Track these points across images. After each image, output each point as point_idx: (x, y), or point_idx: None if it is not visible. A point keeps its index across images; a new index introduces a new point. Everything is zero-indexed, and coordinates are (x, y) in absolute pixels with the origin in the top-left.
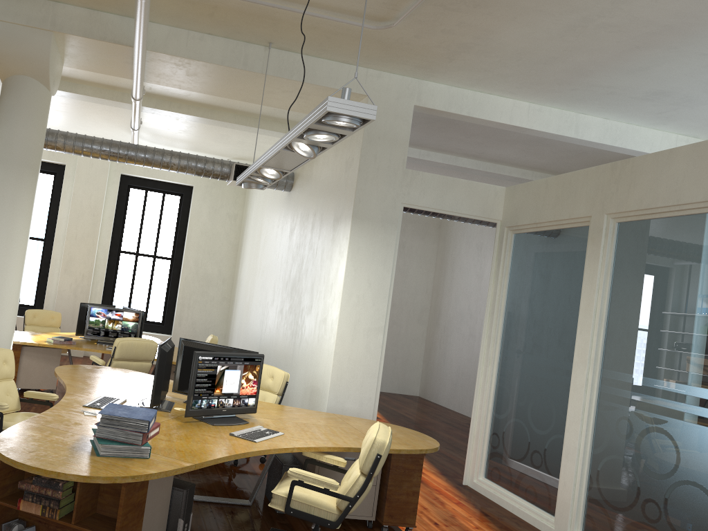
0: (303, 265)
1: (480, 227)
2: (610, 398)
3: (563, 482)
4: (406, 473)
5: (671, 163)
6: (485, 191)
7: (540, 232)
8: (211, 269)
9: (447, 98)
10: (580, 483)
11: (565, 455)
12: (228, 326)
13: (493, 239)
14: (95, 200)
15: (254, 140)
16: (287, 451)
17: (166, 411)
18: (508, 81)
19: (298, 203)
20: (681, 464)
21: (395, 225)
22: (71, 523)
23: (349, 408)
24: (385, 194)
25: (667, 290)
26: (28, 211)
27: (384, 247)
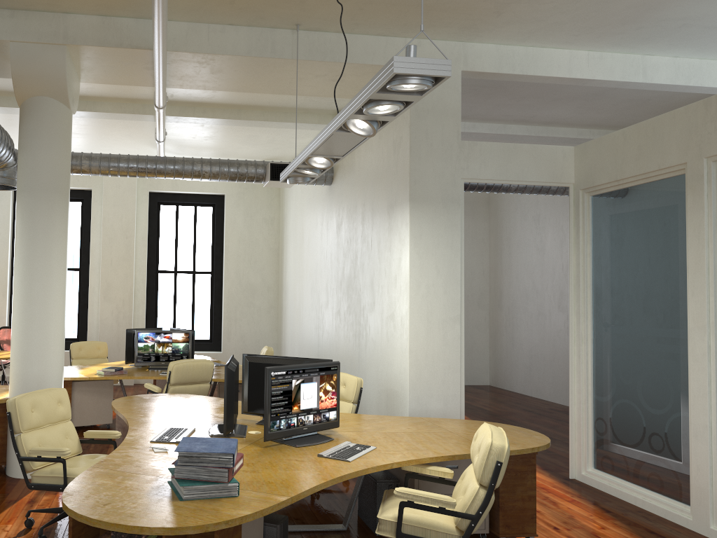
0: (358, 260)
1: (534, 198)
2: None
3: (696, 465)
4: (518, 477)
5: None
6: (551, 153)
7: (623, 190)
8: (254, 278)
9: (497, 58)
10: None
11: (694, 435)
12: (279, 335)
13: (551, 209)
14: (126, 221)
15: (284, 136)
16: (386, 467)
17: (241, 437)
18: (564, 30)
19: (342, 196)
20: None
21: (458, 203)
22: None
23: (433, 409)
24: (442, 171)
25: None
26: (62, 238)
27: (449, 229)
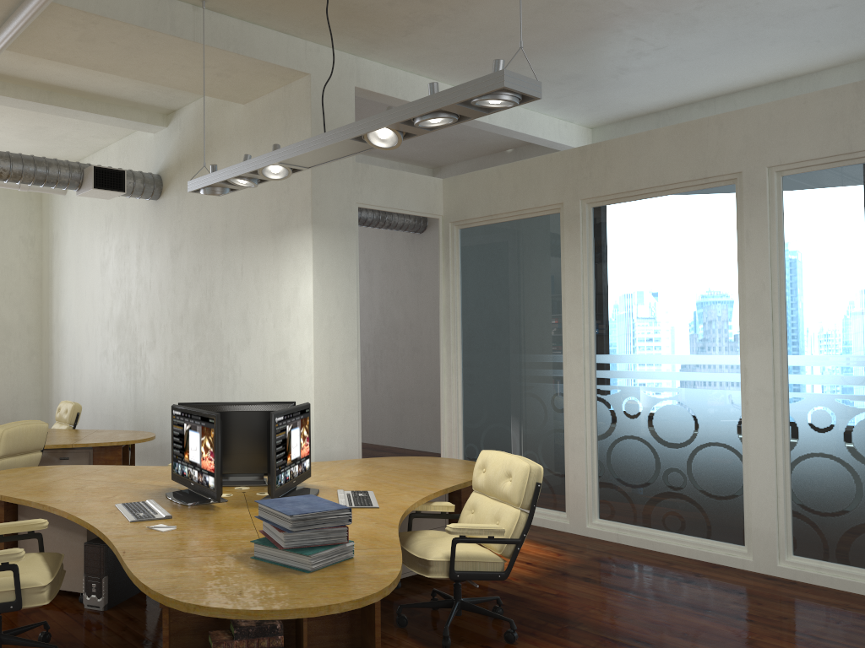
0: (216, 291)
1: None
2: (612, 382)
3: (573, 474)
4: None
5: (651, 145)
6: (426, 184)
7: (495, 225)
8: (10, 315)
9: (383, 79)
10: (592, 471)
11: (571, 447)
12: (46, 388)
13: None
14: None
15: (83, 133)
16: (412, 508)
17: (223, 501)
18: (447, 61)
19: (181, 214)
20: (700, 429)
21: (354, 229)
22: None
23: (336, 452)
24: (340, 194)
25: (660, 269)
26: None
27: (347, 257)
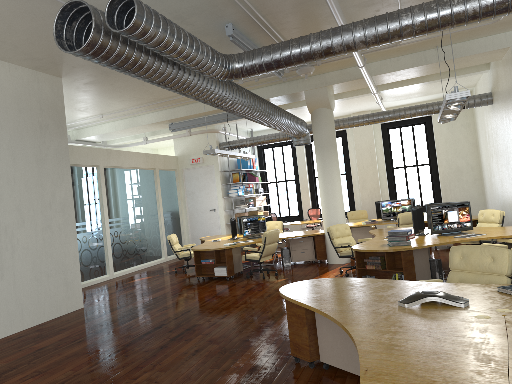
0: (508, 148)
1: None
2: None
3: None
4: None
5: None
6: None
7: None
8: (460, 163)
9: None
10: None
11: None
12: (484, 197)
13: None
14: (369, 143)
15: (460, 79)
16: (483, 239)
17: (424, 235)
18: None
19: (497, 111)
20: None
21: None
22: (386, 270)
23: None
24: None
25: None
26: (337, 165)
27: None
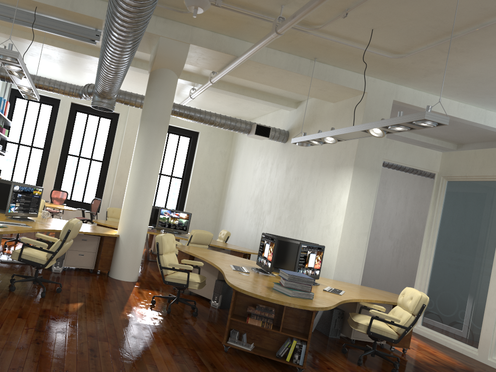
0: (303, 191)
1: (385, 170)
2: None
3: (485, 328)
4: None
5: None
6: (430, 154)
7: (468, 181)
8: (208, 186)
9: (412, 96)
10: None
11: (487, 313)
12: (217, 224)
13: (395, 178)
14: None
15: (256, 107)
16: (358, 300)
17: (273, 275)
18: (453, 90)
19: (294, 151)
20: None
21: (378, 171)
22: (279, 331)
23: (345, 280)
24: (373, 153)
25: None
26: (162, 150)
27: (371, 185)
